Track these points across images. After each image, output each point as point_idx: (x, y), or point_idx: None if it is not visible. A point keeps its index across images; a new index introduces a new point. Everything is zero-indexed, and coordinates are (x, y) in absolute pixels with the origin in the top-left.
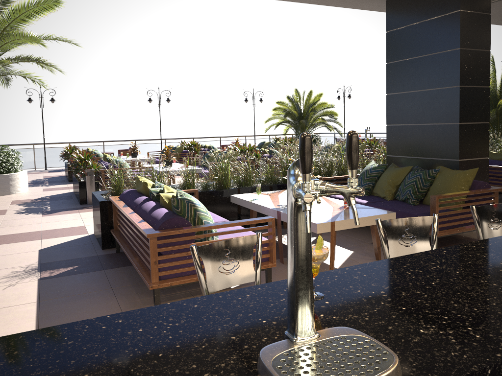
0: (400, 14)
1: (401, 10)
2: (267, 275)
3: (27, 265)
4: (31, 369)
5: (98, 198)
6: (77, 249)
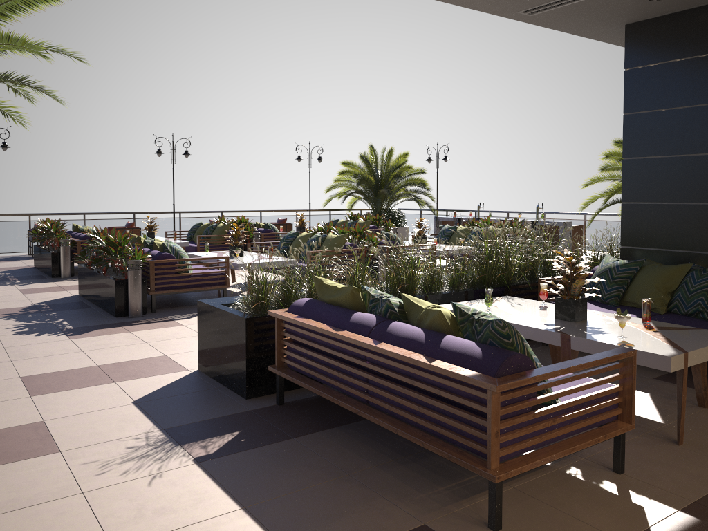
0: (651, 46)
1: (654, 39)
2: (621, 444)
3: (143, 433)
4: None
5: (233, 312)
6: (201, 400)
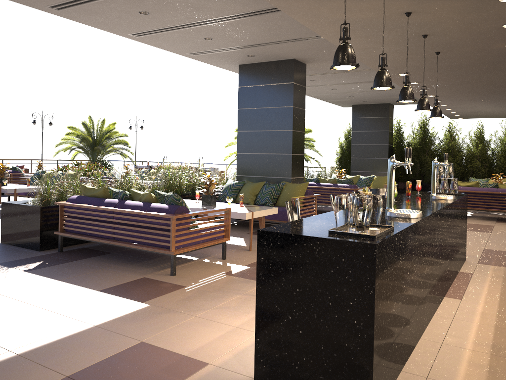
0: (250, 77)
1: (251, 74)
2: (224, 247)
3: None
4: None
5: (31, 205)
6: (12, 253)
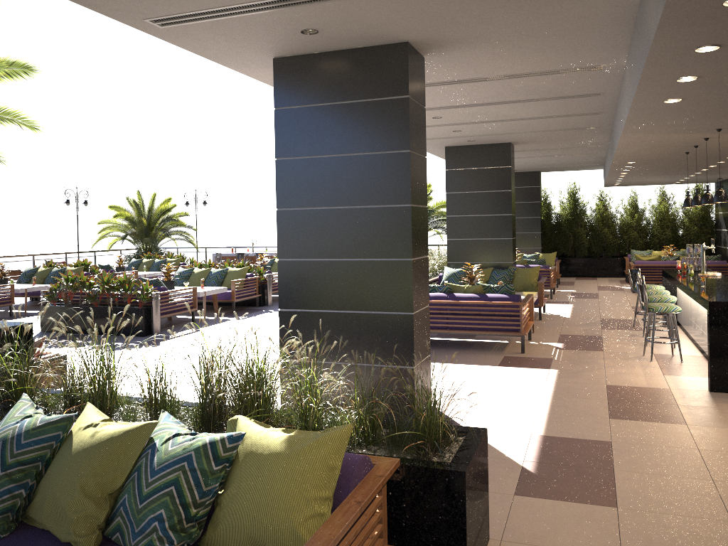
0: (459, 159)
1: (461, 156)
2: (530, 329)
3: None
4: (720, 293)
5: None
6: None
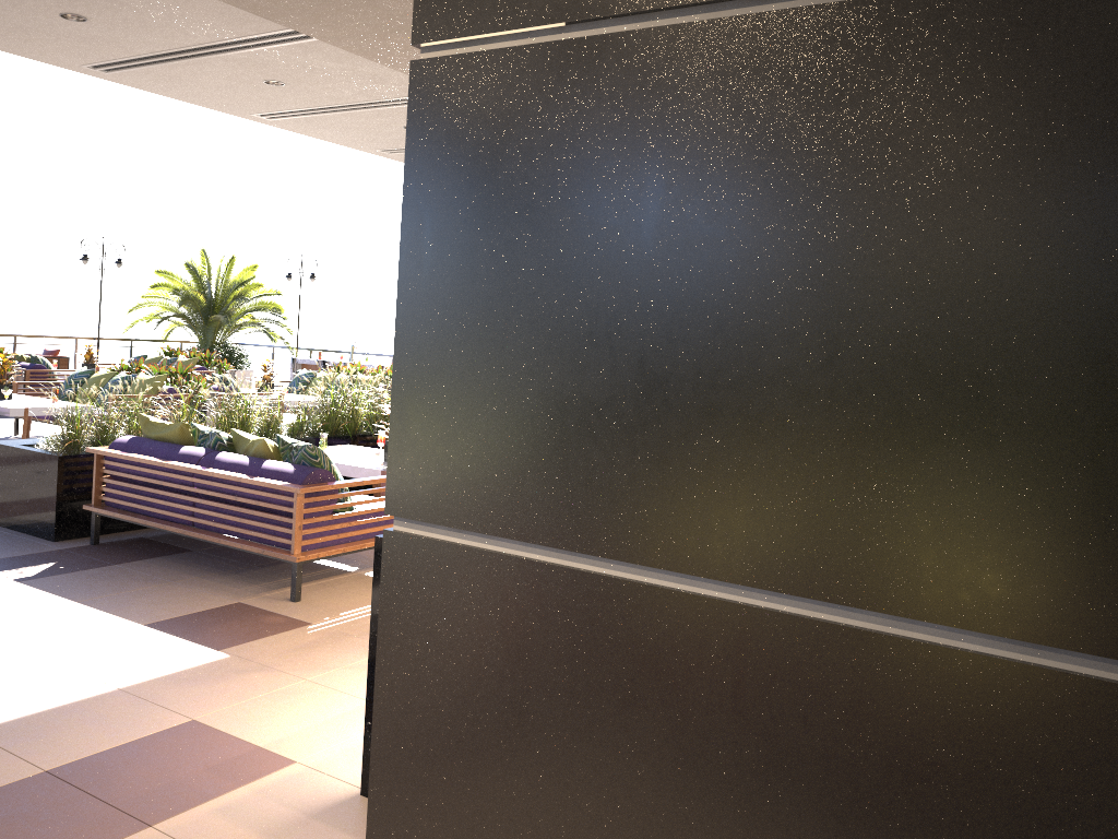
0: None
1: None
2: None
3: None
4: None
5: (41, 451)
6: (1, 544)
